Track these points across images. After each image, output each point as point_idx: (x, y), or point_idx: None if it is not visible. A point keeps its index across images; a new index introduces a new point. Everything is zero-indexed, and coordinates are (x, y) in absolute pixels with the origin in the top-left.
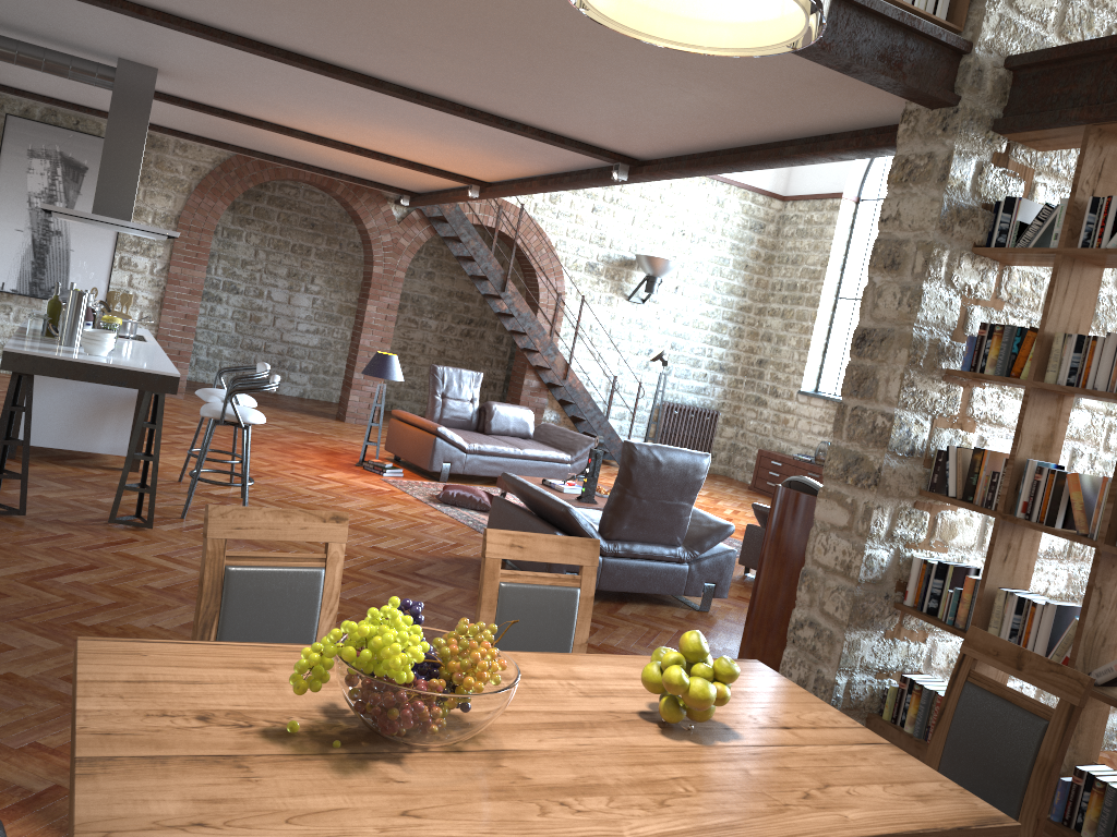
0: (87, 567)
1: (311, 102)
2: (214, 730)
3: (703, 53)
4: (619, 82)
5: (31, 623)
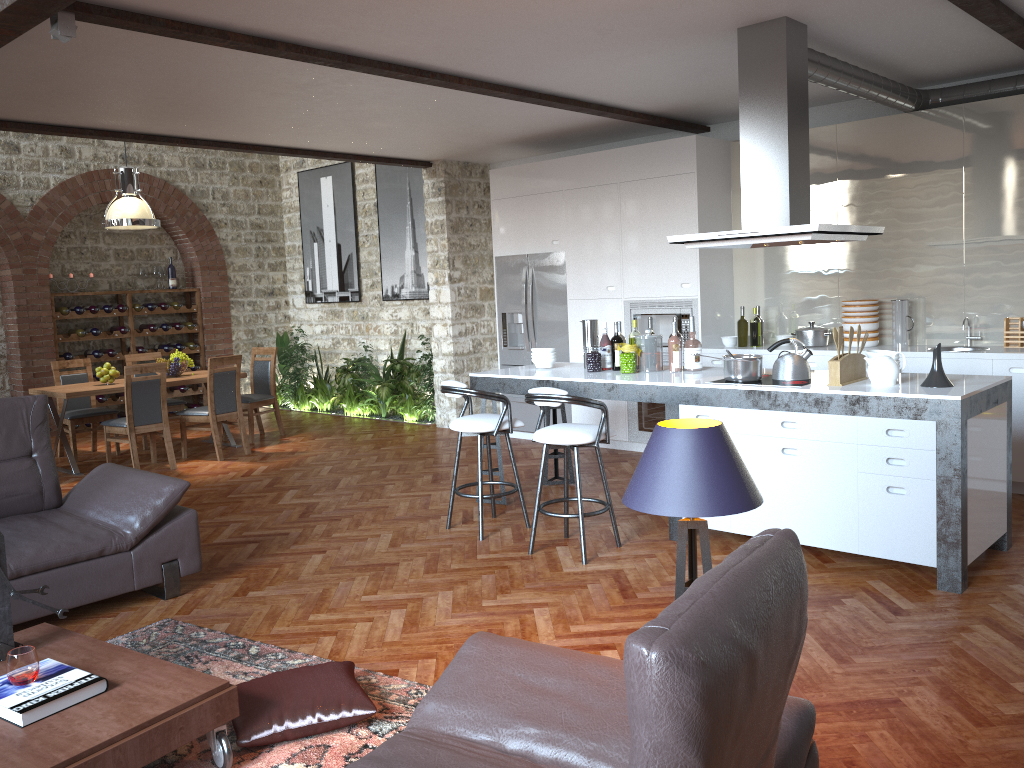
0: (437, 481)
1: (566, 8)
2: (205, 373)
3: (123, 225)
4: (119, 91)
5: (391, 466)
